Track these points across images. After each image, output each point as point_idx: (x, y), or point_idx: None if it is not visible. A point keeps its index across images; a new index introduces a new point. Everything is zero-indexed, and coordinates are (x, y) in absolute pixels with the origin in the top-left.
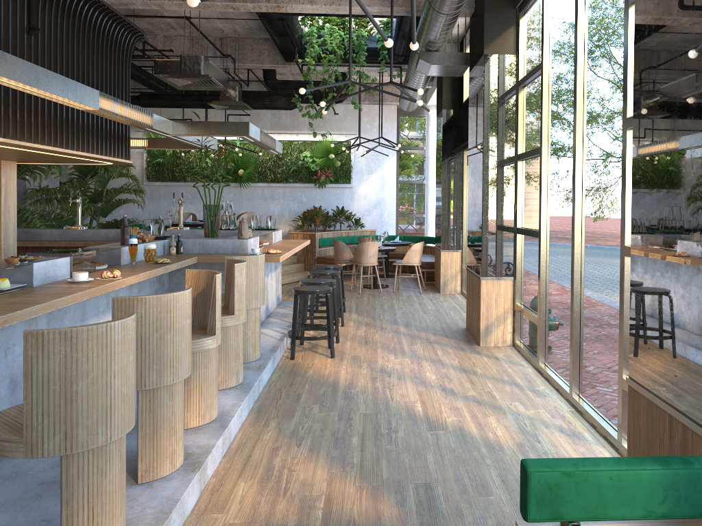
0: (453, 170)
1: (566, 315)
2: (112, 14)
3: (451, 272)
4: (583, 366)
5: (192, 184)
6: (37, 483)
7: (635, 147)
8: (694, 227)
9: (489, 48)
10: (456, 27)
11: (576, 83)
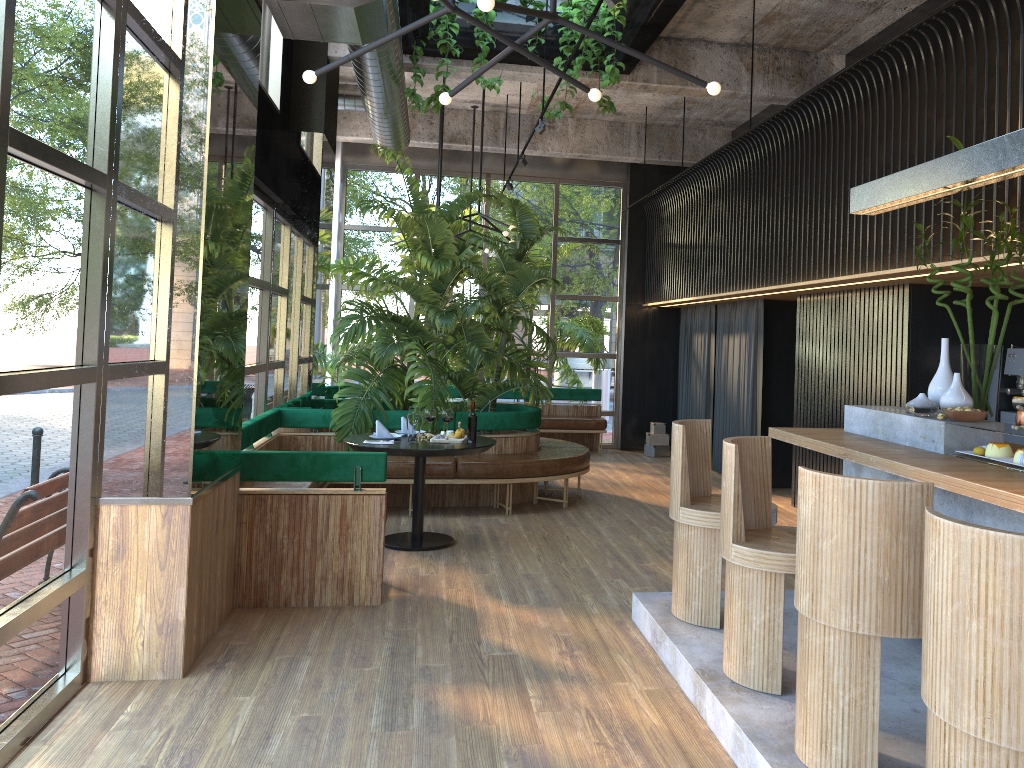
0: None
1: None
2: None
3: None
4: None
5: None
6: None
7: (205, 248)
8: (228, 329)
9: None
10: None
11: None
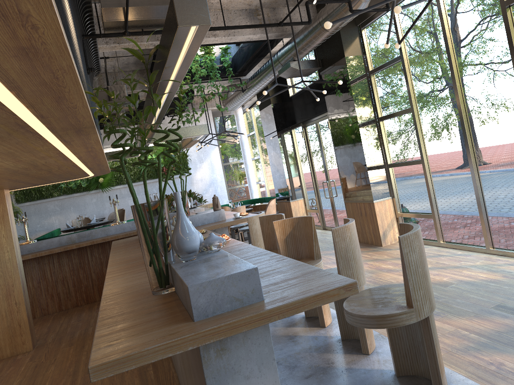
0: (287, 144)
1: (465, 203)
2: (96, 56)
3: (300, 214)
4: (493, 228)
5: (59, 198)
6: (303, 378)
7: None
8: None
9: (347, 52)
10: (278, 46)
11: (452, 61)
